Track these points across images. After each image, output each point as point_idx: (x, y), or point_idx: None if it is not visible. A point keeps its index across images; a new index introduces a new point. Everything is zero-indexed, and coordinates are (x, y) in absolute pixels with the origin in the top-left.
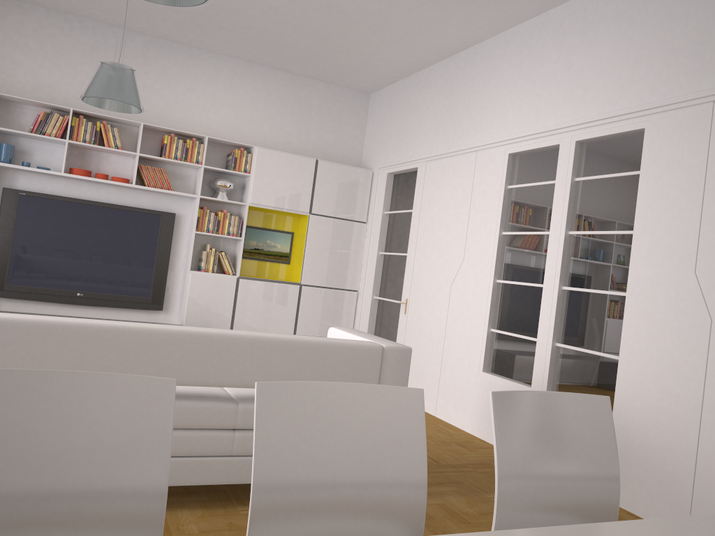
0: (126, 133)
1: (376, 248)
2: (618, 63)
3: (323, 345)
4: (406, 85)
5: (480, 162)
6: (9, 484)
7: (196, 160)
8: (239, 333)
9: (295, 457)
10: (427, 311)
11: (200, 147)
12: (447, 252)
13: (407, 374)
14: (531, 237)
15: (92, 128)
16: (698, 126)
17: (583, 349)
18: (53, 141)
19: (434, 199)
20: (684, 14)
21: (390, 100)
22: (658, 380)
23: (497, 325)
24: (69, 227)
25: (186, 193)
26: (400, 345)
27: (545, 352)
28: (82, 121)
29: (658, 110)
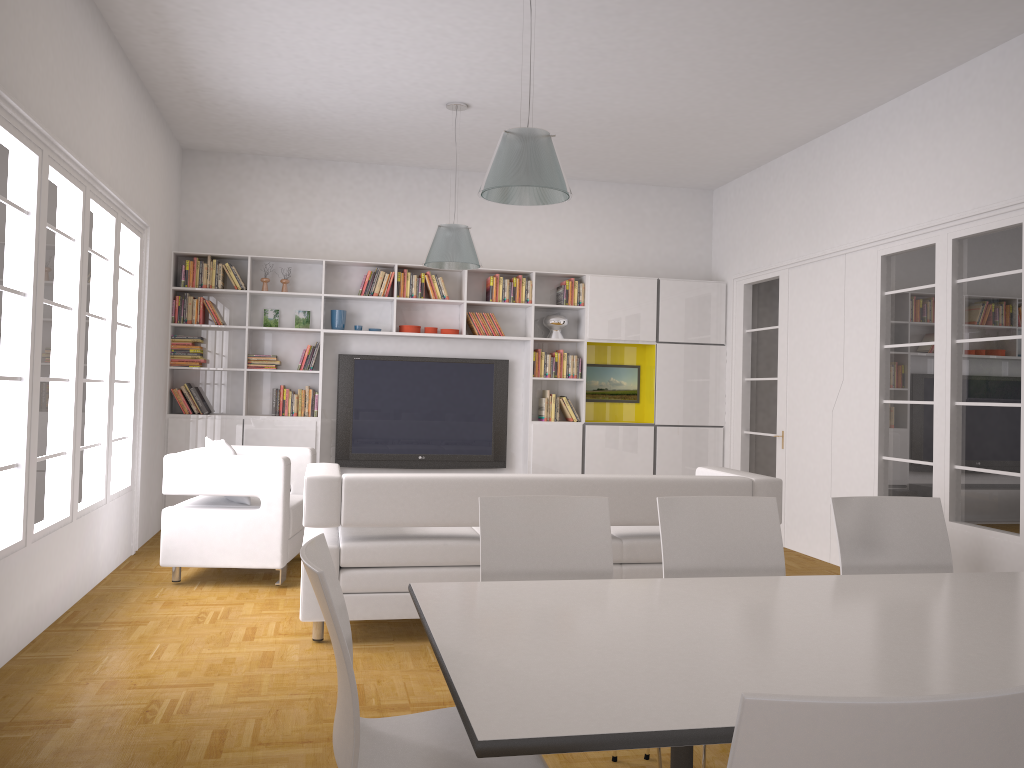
0: (448, 280)
1: (739, 374)
2: (987, 151)
3: (694, 482)
4: (754, 179)
5: (850, 267)
6: (526, 560)
7: (525, 299)
8: (616, 477)
9: (688, 545)
10: (808, 443)
11: (528, 284)
12: (823, 373)
13: (780, 505)
14: (916, 349)
15: (417, 281)
16: None
17: (983, 469)
18: (381, 300)
19: (802, 312)
20: None
21: (738, 197)
22: None
23: (889, 452)
24: (404, 387)
25: (519, 337)
26: (769, 478)
27: (943, 477)
28: (406, 275)
29: None
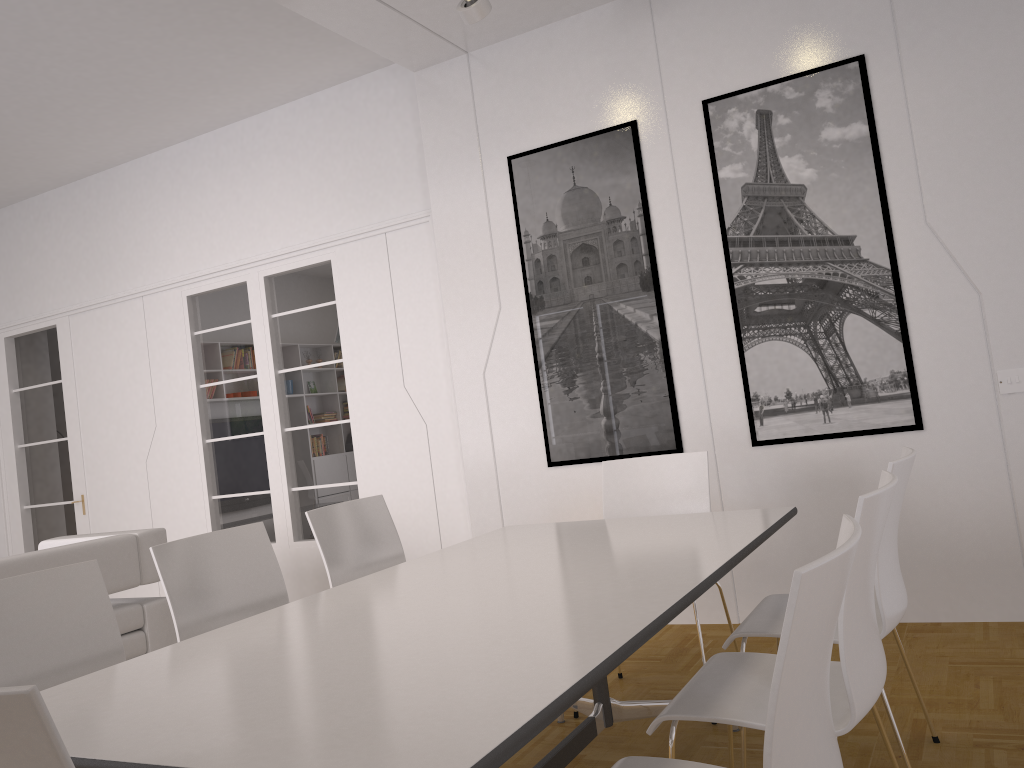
0: None
1: (11, 442)
2: (290, 196)
3: (74, 551)
4: (7, 218)
5: (150, 310)
6: (9, 668)
7: None
8: None
9: (194, 594)
10: (119, 501)
11: None
12: (130, 423)
13: None
14: (237, 384)
15: None
16: (378, 256)
17: (321, 485)
18: None
19: (94, 361)
20: (342, 152)
21: None
22: (396, 491)
23: (219, 490)
24: None
25: None
26: (153, 529)
27: (283, 501)
28: None
29: (340, 242)
